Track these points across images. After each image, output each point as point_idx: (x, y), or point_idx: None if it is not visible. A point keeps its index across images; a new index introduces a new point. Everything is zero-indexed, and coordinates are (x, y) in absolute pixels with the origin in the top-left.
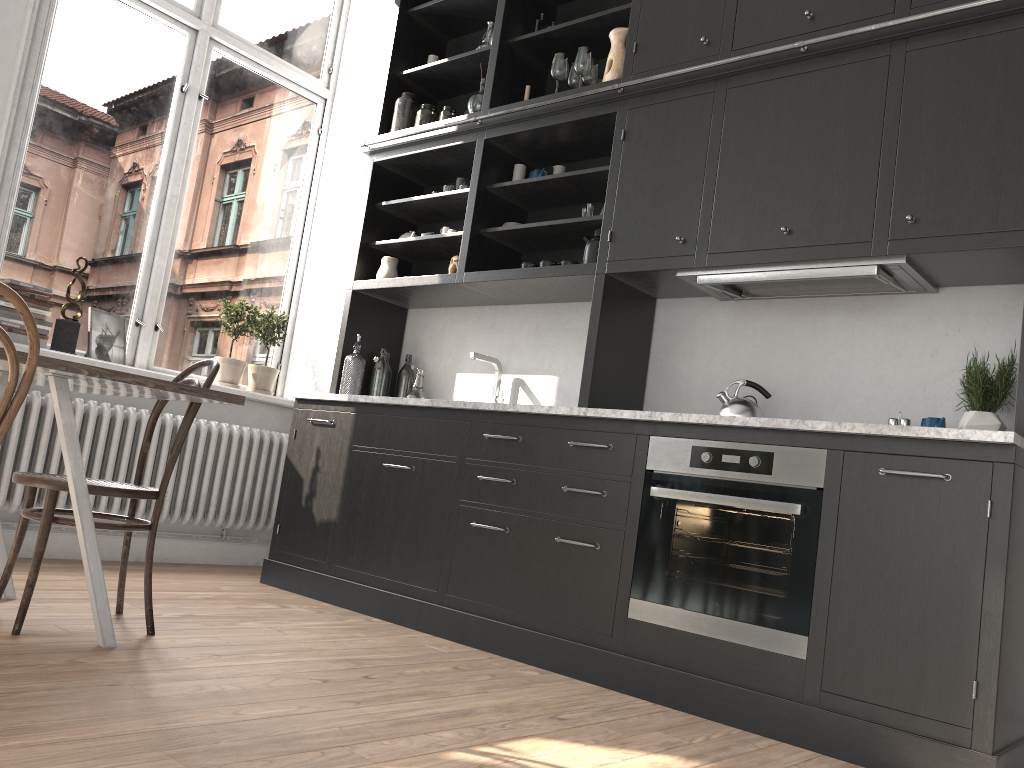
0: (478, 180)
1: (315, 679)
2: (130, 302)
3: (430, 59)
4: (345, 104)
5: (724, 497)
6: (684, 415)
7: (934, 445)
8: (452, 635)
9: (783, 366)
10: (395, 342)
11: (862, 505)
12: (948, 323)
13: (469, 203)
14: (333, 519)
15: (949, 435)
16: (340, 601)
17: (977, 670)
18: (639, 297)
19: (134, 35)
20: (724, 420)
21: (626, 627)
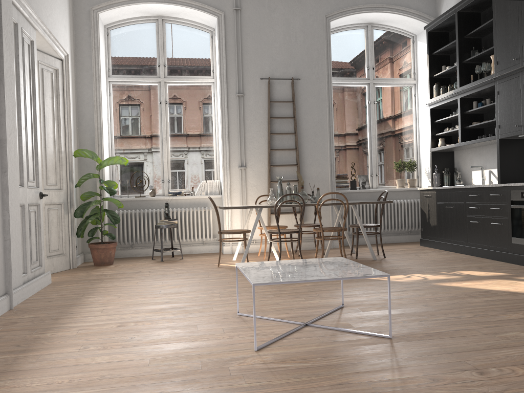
0: (460, 112)
1: (420, 263)
2: (367, 169)
3: (442, 67)
4: (421, 84)
5: None
6: (516, 183)
7: None
8: (470, 254)
9: None
10: (451, 163)
11: None
12: None
13: (458, 119)
14: (435, 224)
15: None
16: (441, 248)
17: None
18: (517, 140)
19: (352, 93)
20: None
21: (511, 245)
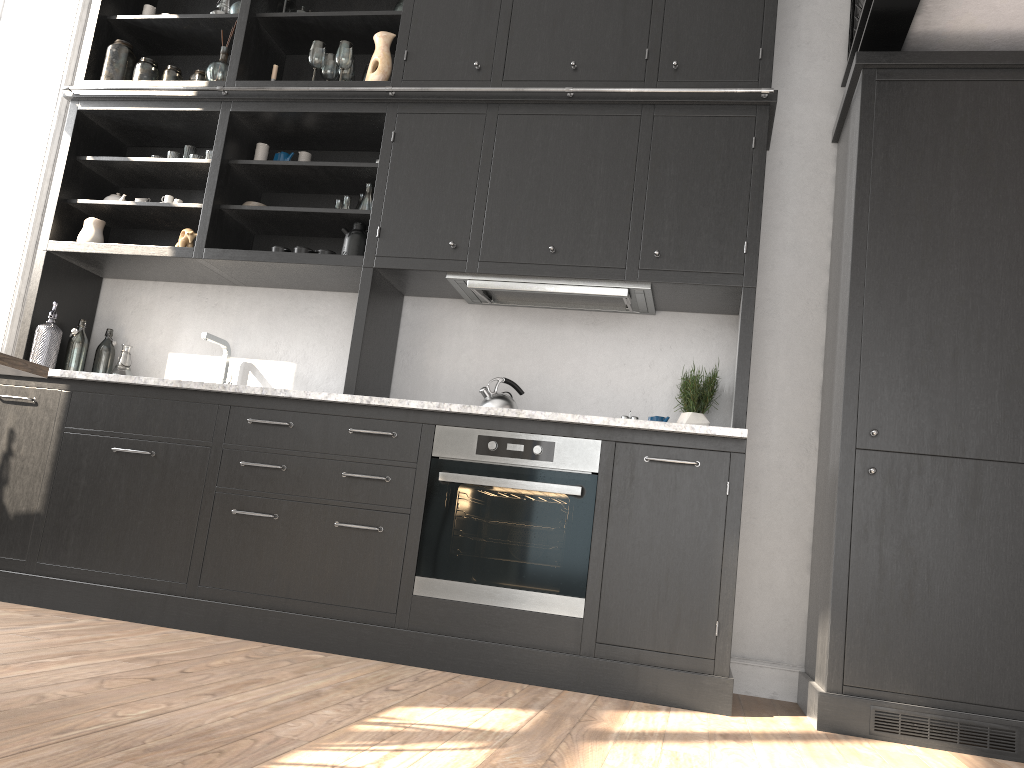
0: (222, 153)
1: (140, 678)
2: None
3: (147, 9)
4: (17, 33)
5: (512, 481)
6: (473, 407)
7: (687, 438)
8: (208, 628)
9: (526, 367)
10: (88, 313)
11: (631, 487)
12: (662, 340)
13: (211, 175)
14: (36, 510)
15: (701, 430)
16: (49, 602)
17: (718, 613)
18: (393, 293)
19: None
20: (512, 413)
21: (412, 604)
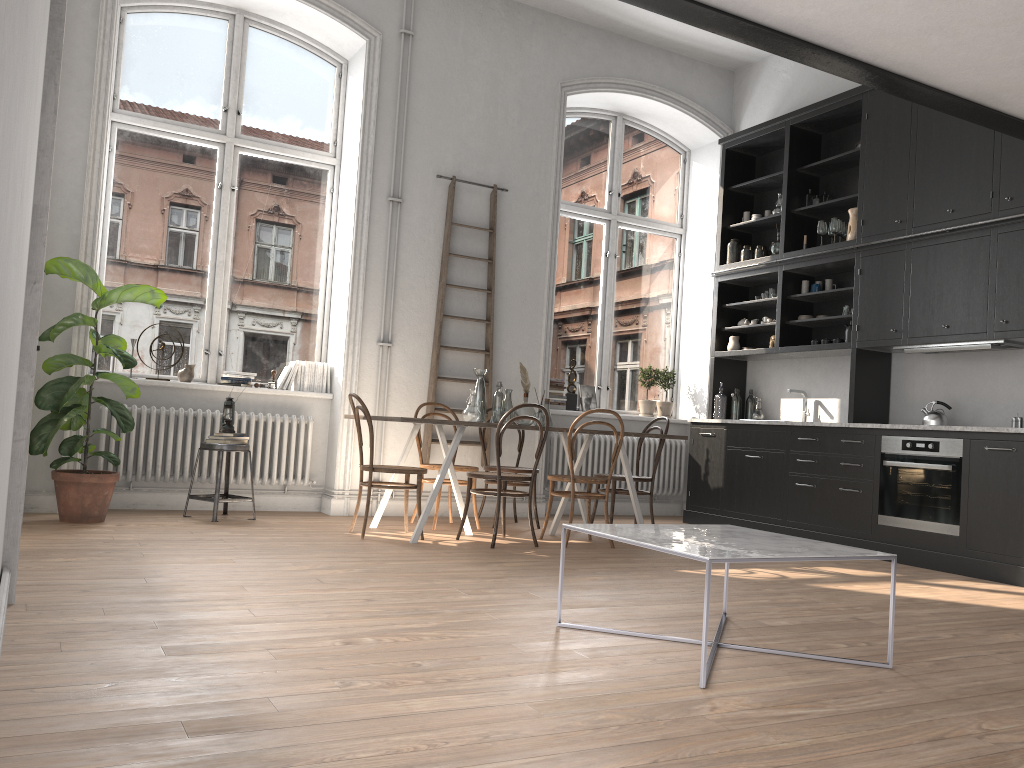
0: (781, 294)
1: None
2: (593, 376)
3: (744, 214)
4: (693, 237)
5: (917, 464)
6: (896, 425)
7: (1007, 435)
8: None
9: (962, 389)
10: (741, 382)
11: (979, 464)
12: None
13: (777, 307)
14: (720, 486)
15: (1012, 431)
16: None
17: None
18: (879, 355)
19: (580, 233)
20: (914, 427)
21: (877, 528)
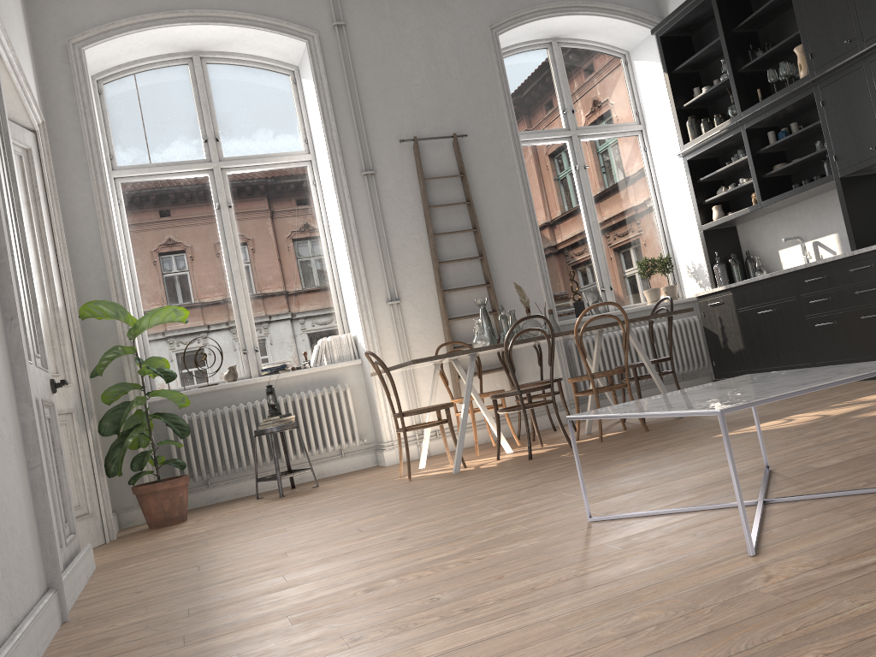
0: (750, 151)
1: (767, 405)
2: (595, 281)
3: (694, 91)
4: (653, 128)
5: None
6: None
7: None
8: None
9: None
10: (735, 246)
11: None
12: None
13: (750, 165)
14: (741, 348)
15: None
16: None
17: None
18: (865, 178)
19: (547, 156)
20: None
21: None
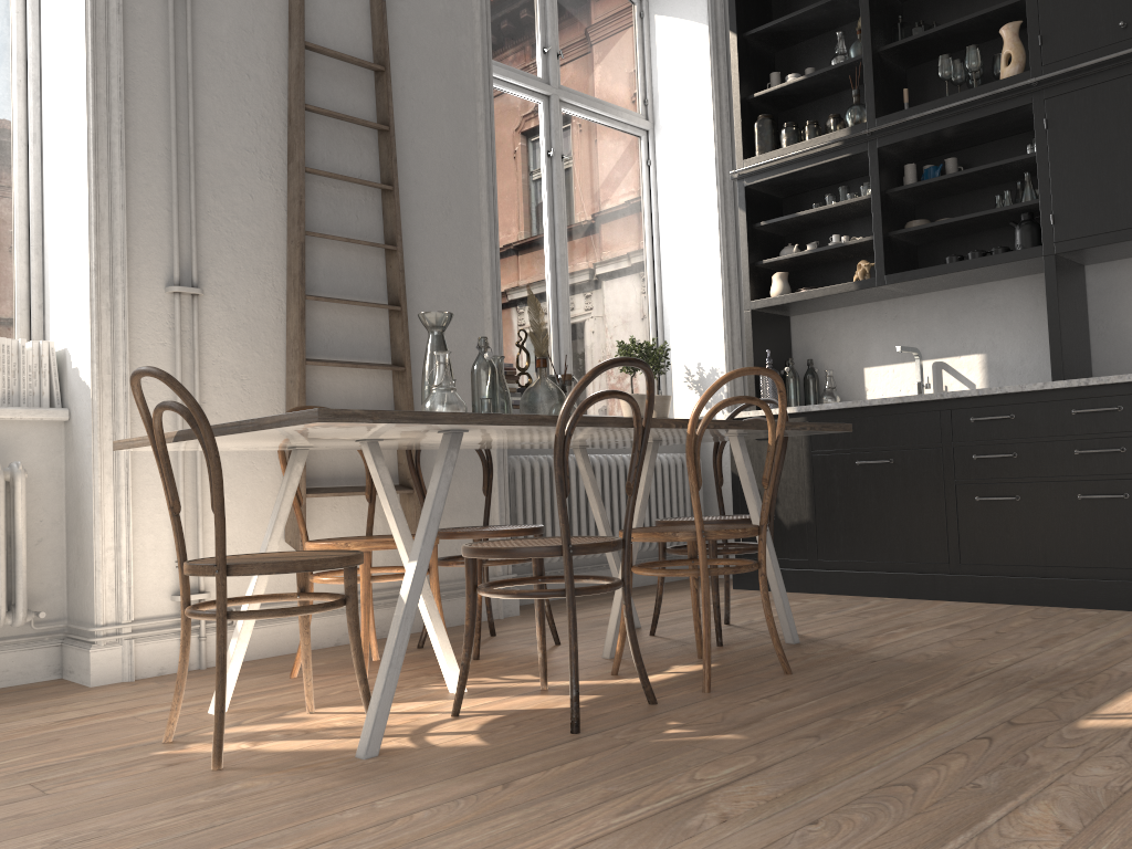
0: (879, 187)
1: (972, 639)
2: (548, 361)
3: (773, 77)
4: (670, 132)
5: None
6: None
7: None
8: (978, 597)
9: None
10: (786, 350)
11: None
12: None
13: (874, 210)
14: (806, 520)
15: None
16: (836, 590)
17: None
18: (1075, 268)
19: (506, 115)
20: None
21: None
